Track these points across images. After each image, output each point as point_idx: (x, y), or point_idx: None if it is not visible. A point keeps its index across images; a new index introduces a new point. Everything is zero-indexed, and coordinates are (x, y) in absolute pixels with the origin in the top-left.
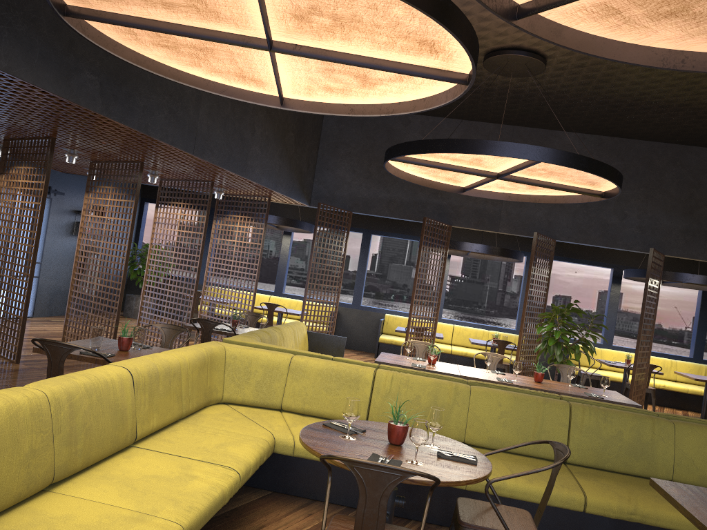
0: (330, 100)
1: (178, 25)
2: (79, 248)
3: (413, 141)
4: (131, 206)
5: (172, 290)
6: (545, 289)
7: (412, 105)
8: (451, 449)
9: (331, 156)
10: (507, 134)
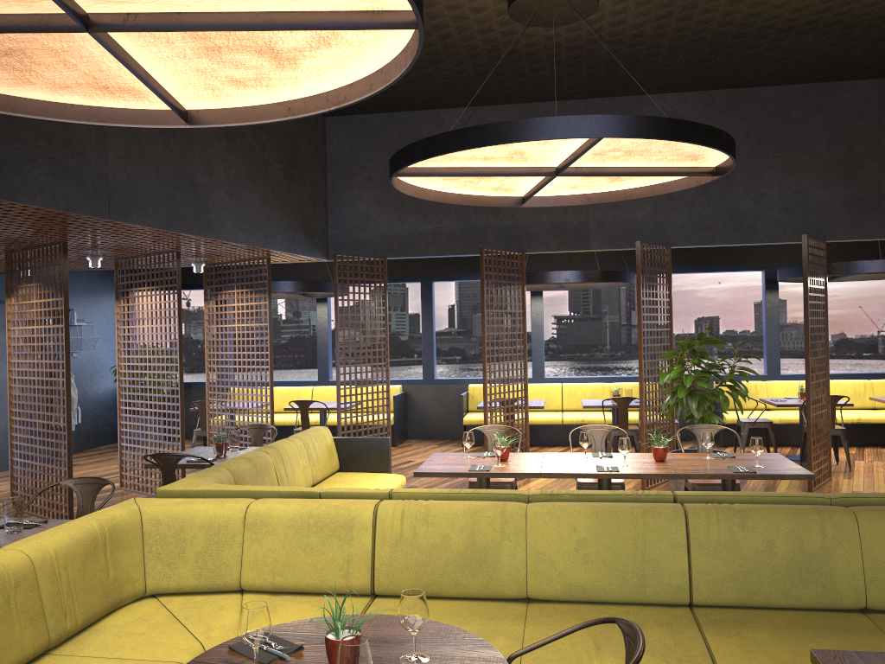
0: (254, 100)
1: None
2: (11, 375)
3: (415, 143)
4: (61, 306)
5: (153, 409)
6: (667, 317)
7: (368, 83)
8: (449, 660)
9: (345, 187)
10: (579, 112)
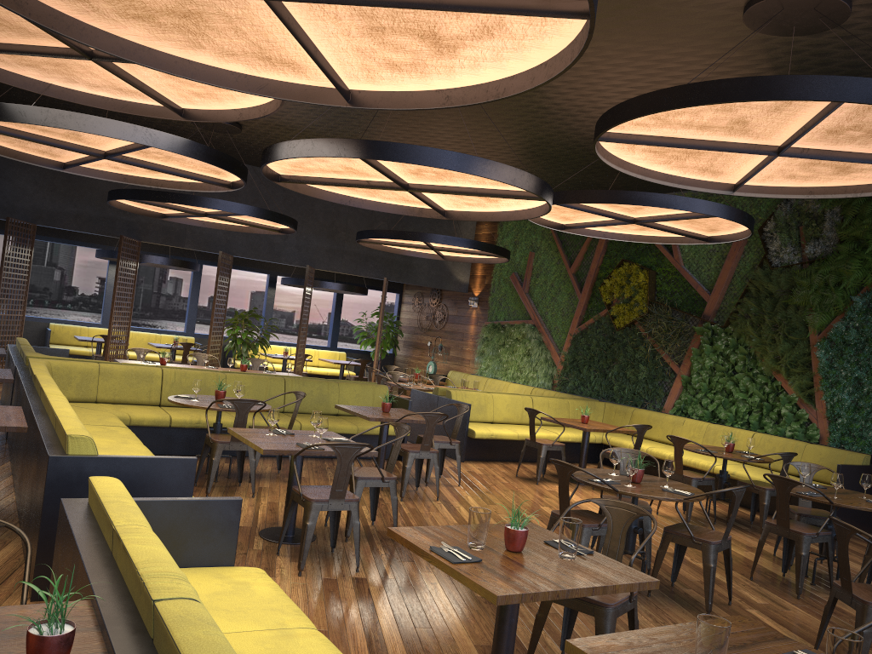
0: (108, 170)
1: (38, 136)
2: None
3: (149, 190)
4: None
5: None
6: (225, 298)
7: (179, 184)
8: None
9: (8, 166)
10: None
